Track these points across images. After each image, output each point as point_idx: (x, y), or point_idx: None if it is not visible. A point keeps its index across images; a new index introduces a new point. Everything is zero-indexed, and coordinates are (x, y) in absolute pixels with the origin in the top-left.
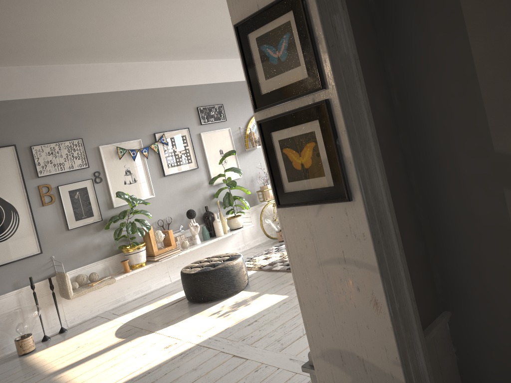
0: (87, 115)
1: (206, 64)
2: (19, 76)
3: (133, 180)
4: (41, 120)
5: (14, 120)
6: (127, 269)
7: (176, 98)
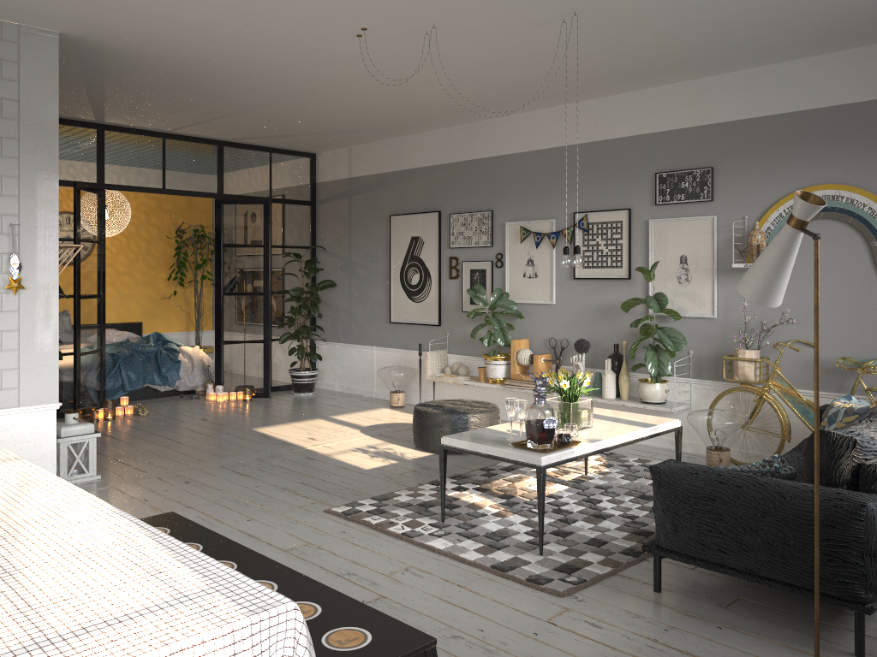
0: (504, 182)
1: (700, 87)
2: (456, 137)
3: (533, 274)
4: (464, 186)
5: (445, 185)
6: (479, 378)
7: (623, 157)
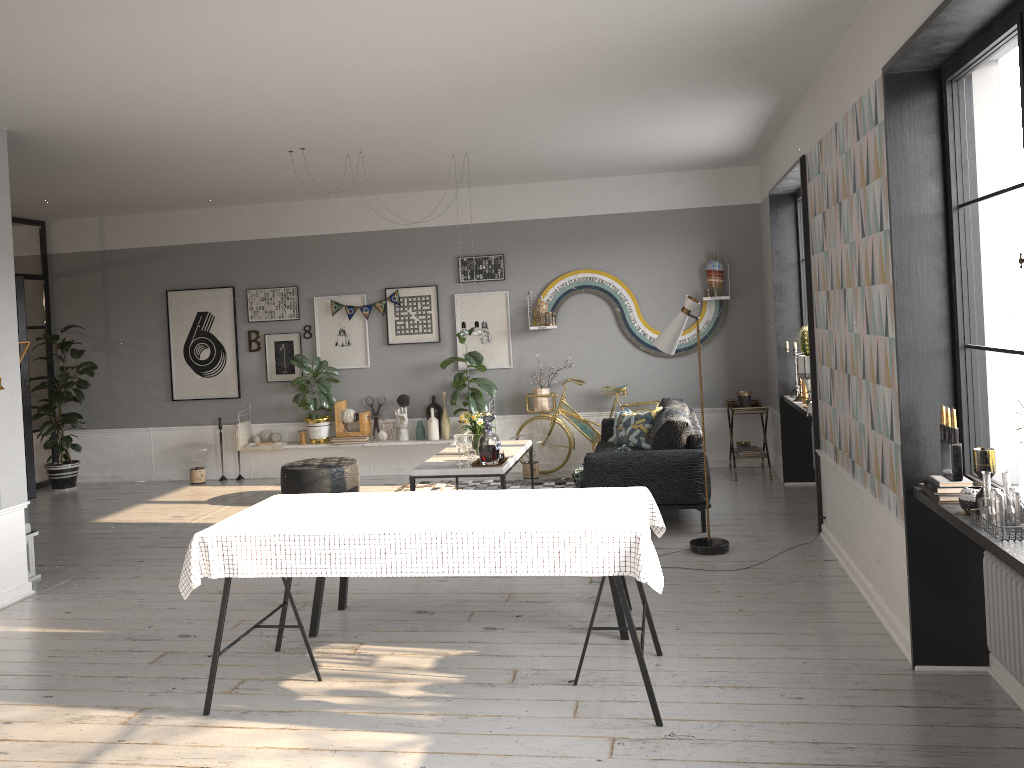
0: (309, 260)
1: (490, 193)
2: (249, 216)
3: (346, 342)
4: (262, 263)
5: (238, 261)
6: (301, 441)
7: (428, 243)
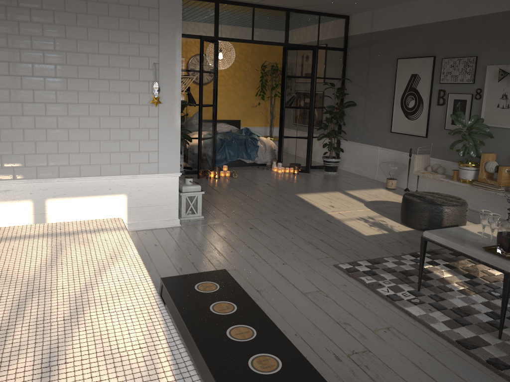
0: (489, 35)
1: None
2: (453, 0)
3: (506, 105)
4: (456, 38)
5: (441, 37)
6: (453, 177)
7: None
